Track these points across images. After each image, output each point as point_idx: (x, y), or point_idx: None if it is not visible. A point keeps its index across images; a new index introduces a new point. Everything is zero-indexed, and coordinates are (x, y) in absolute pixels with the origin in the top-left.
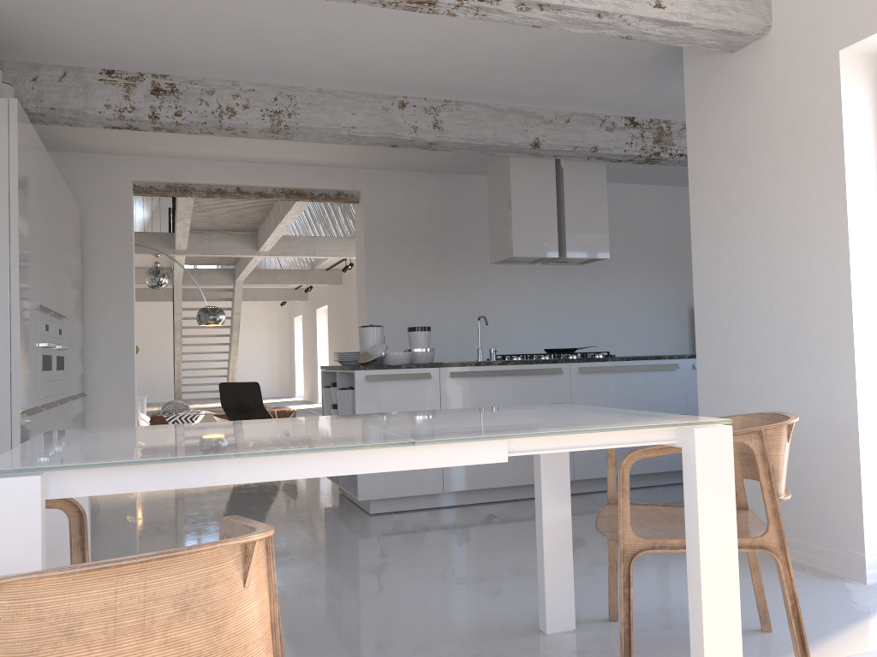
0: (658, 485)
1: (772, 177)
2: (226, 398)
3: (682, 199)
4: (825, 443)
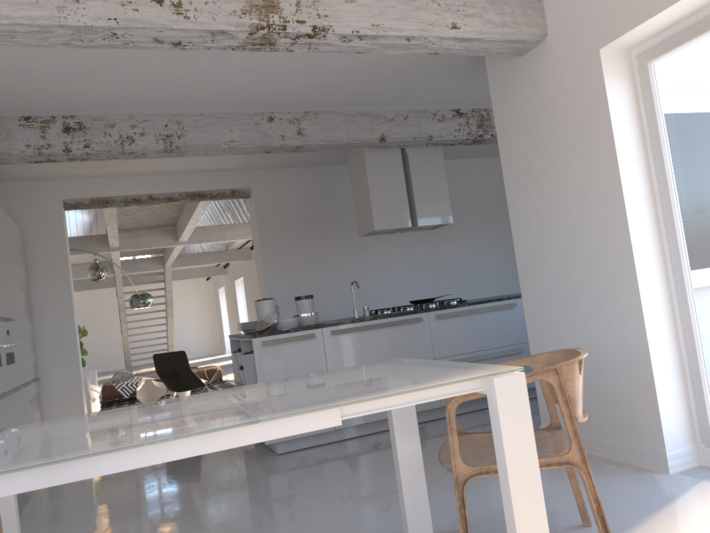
0: None
1: (561, 152)
2: (160, 366)
3: None
4: (625, 362)
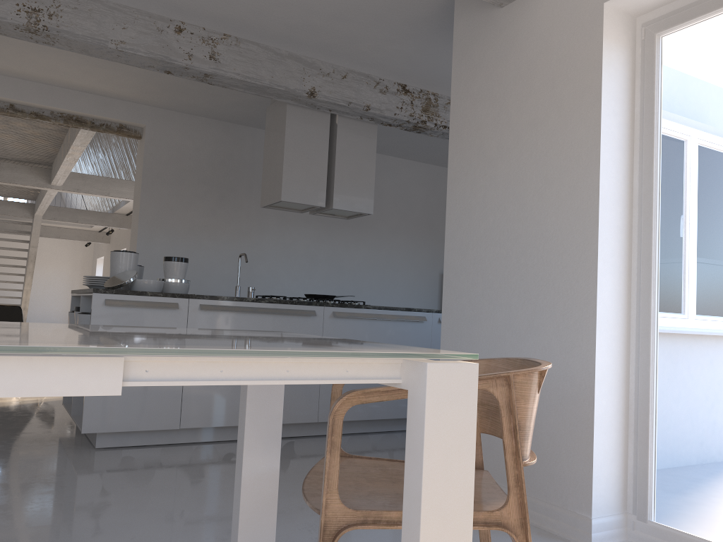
0: (398, 430)
1: (529, 129)
2: None
3: (442, 178)
4: (560, 398)
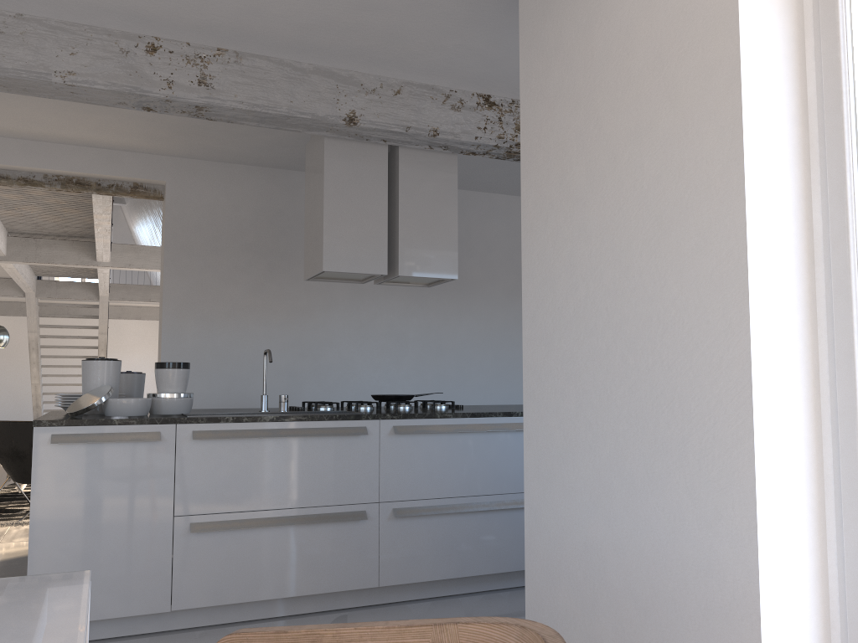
0: (504, 588)
1: (629, 141)
2: None
3: None
4: (702, 607)
